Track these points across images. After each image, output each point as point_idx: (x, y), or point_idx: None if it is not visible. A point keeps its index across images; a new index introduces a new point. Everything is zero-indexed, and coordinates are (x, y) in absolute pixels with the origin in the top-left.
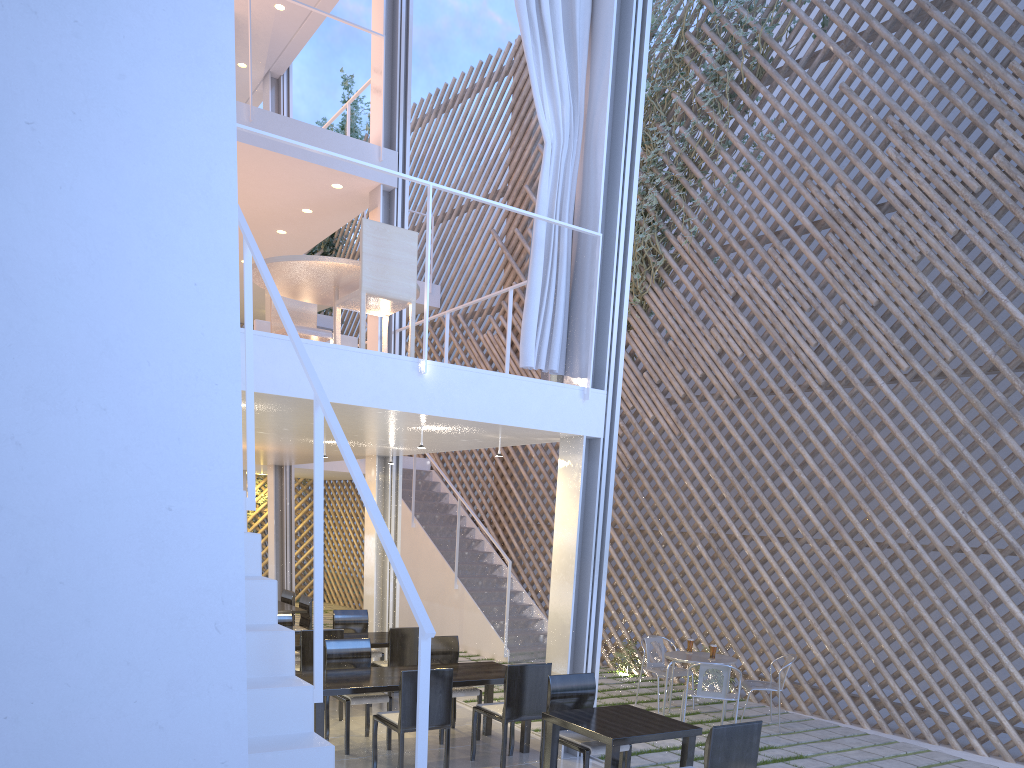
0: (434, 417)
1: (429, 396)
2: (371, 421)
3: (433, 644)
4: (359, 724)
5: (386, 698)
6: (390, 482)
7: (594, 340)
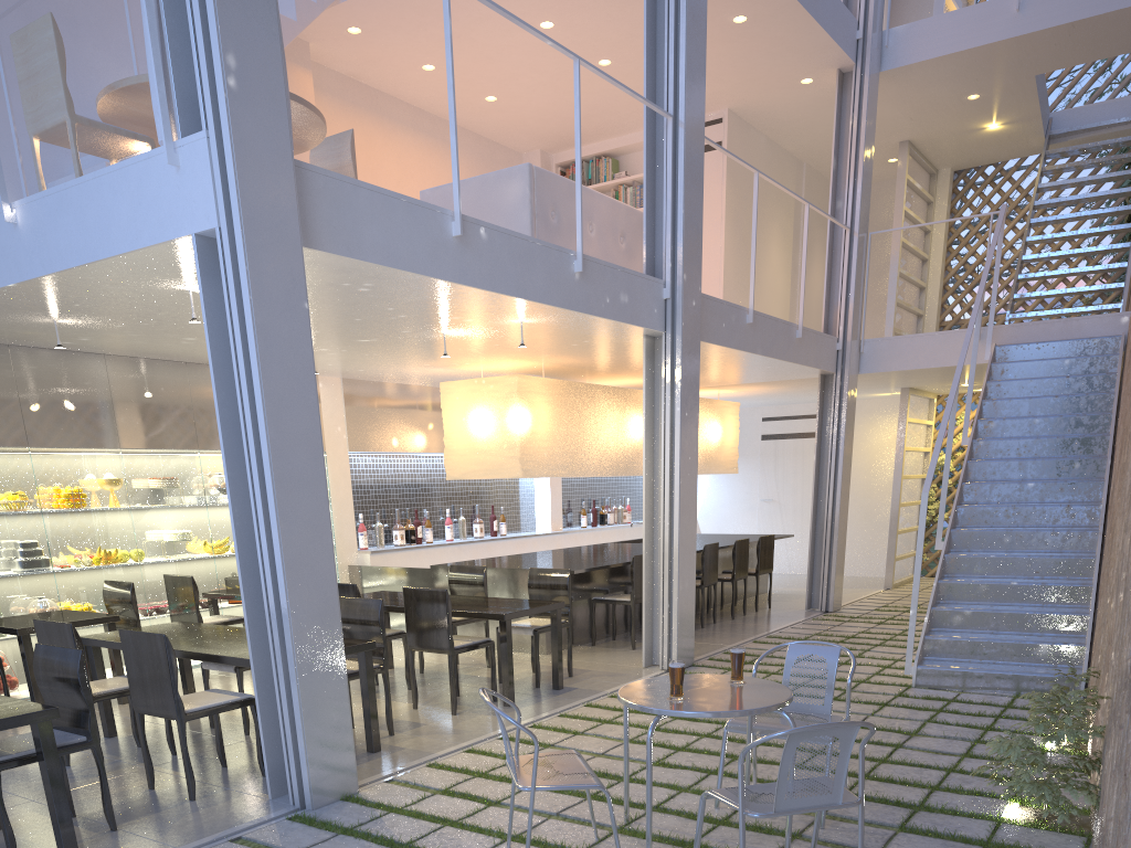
0: (61, 278)
1: (29, 252)
2: (160, 301)
3: (350, 609)
4: (358, 708)
5: (230, 668)
6: (663, 374)
7: (151, 42)
